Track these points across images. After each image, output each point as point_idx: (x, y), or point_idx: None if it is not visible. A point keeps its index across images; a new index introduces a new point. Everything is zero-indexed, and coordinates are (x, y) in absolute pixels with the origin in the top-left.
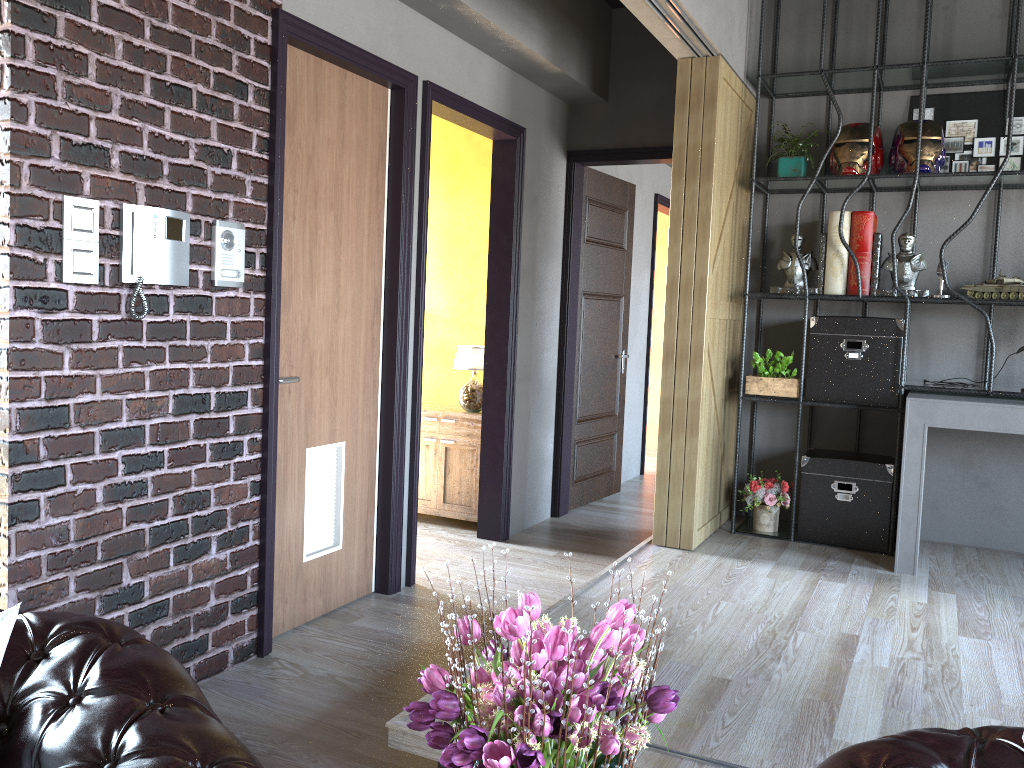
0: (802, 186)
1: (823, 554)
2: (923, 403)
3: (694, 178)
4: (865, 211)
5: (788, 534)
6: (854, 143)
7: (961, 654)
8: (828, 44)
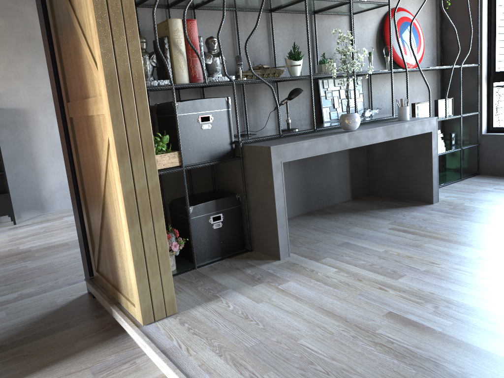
0: None
1: (231, 268)
2: (279, 148)
3: None
4: (192, 19)
5: (186, 265)
6: None
7: (428, 290)
8: None
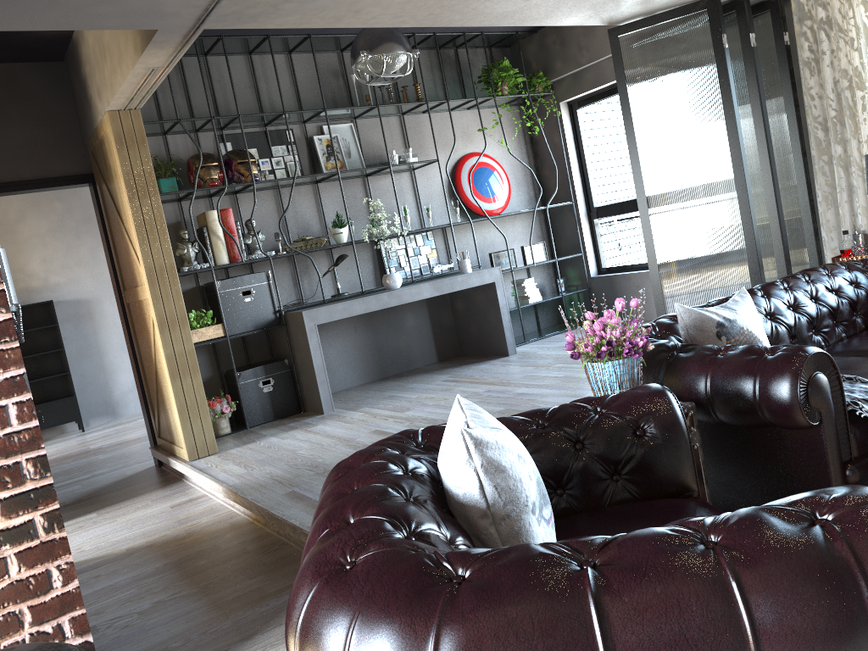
0: (173, 197)
1: (278, 424)
2: (311, 312)
3: (145, 196)
4: (227, 208)
5: (240, 427)
6: (211, 166)
7: (419, 415)
8: (153, 101)
